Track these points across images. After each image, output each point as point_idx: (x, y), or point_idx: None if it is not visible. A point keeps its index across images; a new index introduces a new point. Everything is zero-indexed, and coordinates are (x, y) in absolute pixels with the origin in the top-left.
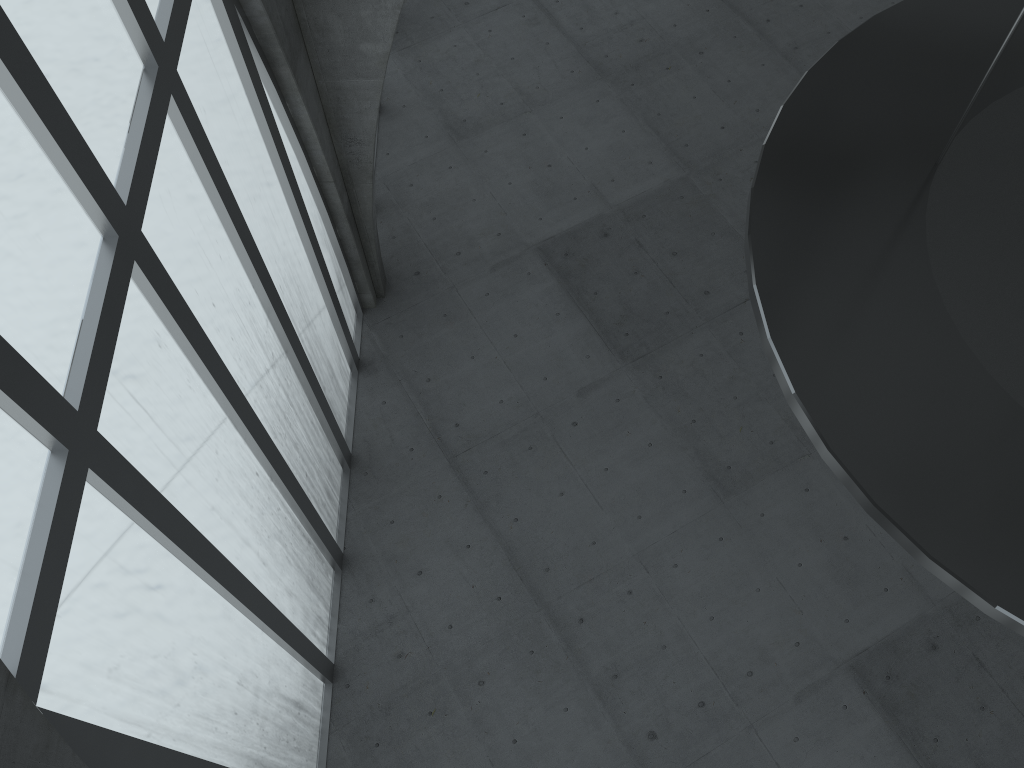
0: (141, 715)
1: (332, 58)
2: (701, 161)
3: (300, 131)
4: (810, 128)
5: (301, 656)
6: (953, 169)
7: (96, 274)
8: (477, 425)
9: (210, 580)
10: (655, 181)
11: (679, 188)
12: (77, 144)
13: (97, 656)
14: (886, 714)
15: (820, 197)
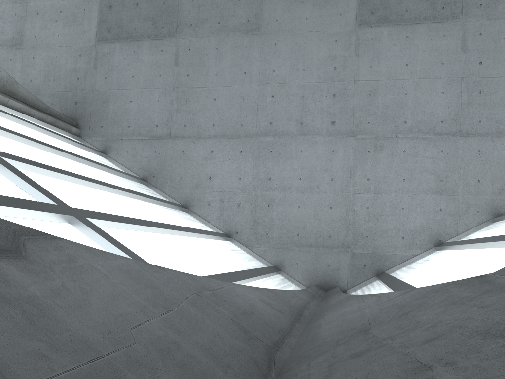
0: (200, 273)
1: None
2: None
3: None
4: None
5: (214, 236)
6: None
7: None
8: (162, 117)
9: (162, 231)
10: None
11: None
12: None
13: (167, 266)
14: (385, 23)
15: None
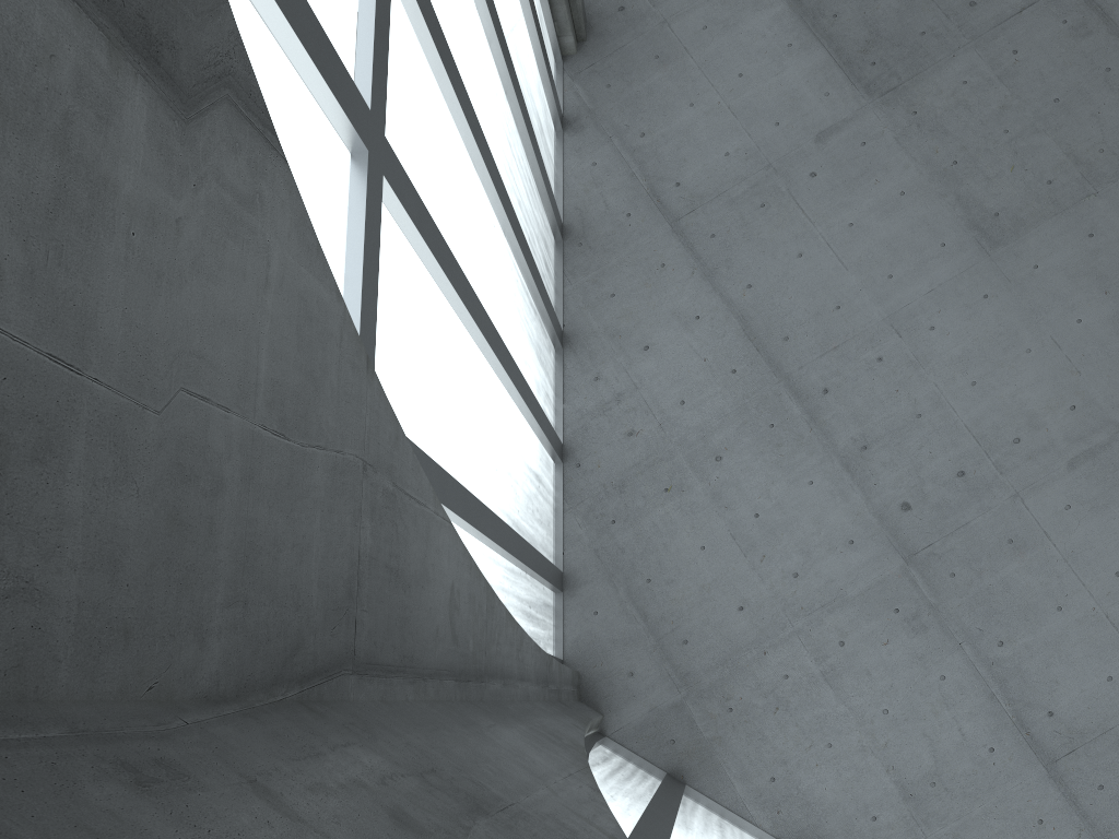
0: (434, 448)
1: None
2: None
3: None
4: None
5: (539, 427)
6: None
7: None
8: (700, 183)
9: (471, 327)
10: None
11: None
12: None
13: (401, 379)
14: None
15: None
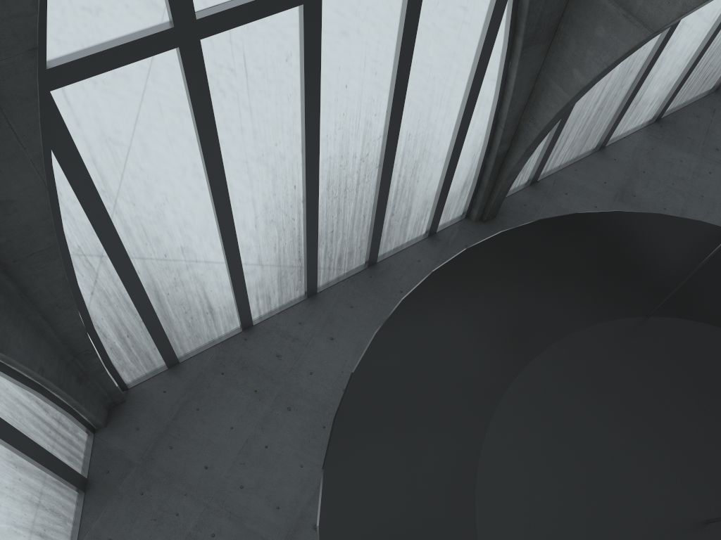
0: (108, 178)
1: (556, 64)
2: None
3: (506, 84)
4: (612, 232)
5: (233, 290)
6: (650, 327)
7: None
8: None
9: (208, 184)
10: None
11: None
12: None
13: (108, 125)
14: None
15: (561, 258)
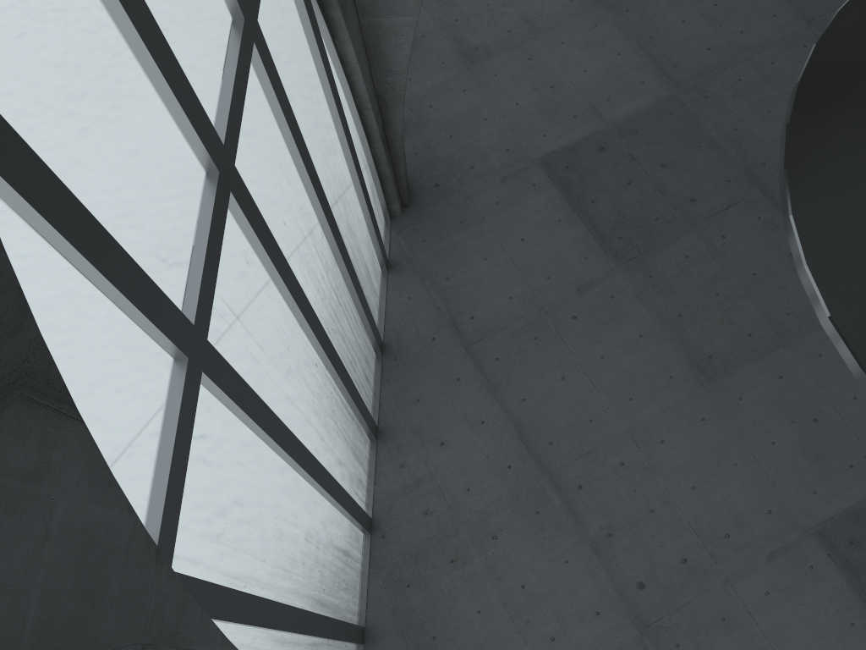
0: (239, 570)
1: None
2: (689, 80)
3: (346, 65)
4: (842, 65)
5: (349, 514)
6: None
7: (202, 205)
8: (489, 318)
9: (286, 457)
10: (647, 99)
11: (668, 105)
12: (188, 94)
13: (209, 525)
14: (848, 574)
15: (852, 132)
